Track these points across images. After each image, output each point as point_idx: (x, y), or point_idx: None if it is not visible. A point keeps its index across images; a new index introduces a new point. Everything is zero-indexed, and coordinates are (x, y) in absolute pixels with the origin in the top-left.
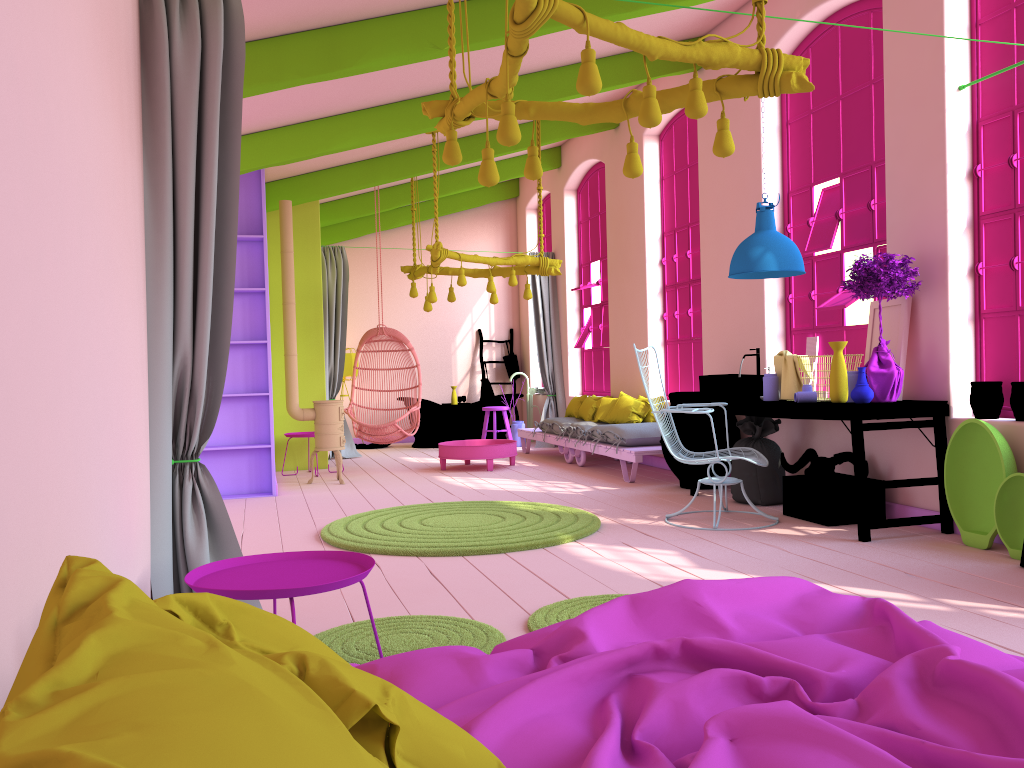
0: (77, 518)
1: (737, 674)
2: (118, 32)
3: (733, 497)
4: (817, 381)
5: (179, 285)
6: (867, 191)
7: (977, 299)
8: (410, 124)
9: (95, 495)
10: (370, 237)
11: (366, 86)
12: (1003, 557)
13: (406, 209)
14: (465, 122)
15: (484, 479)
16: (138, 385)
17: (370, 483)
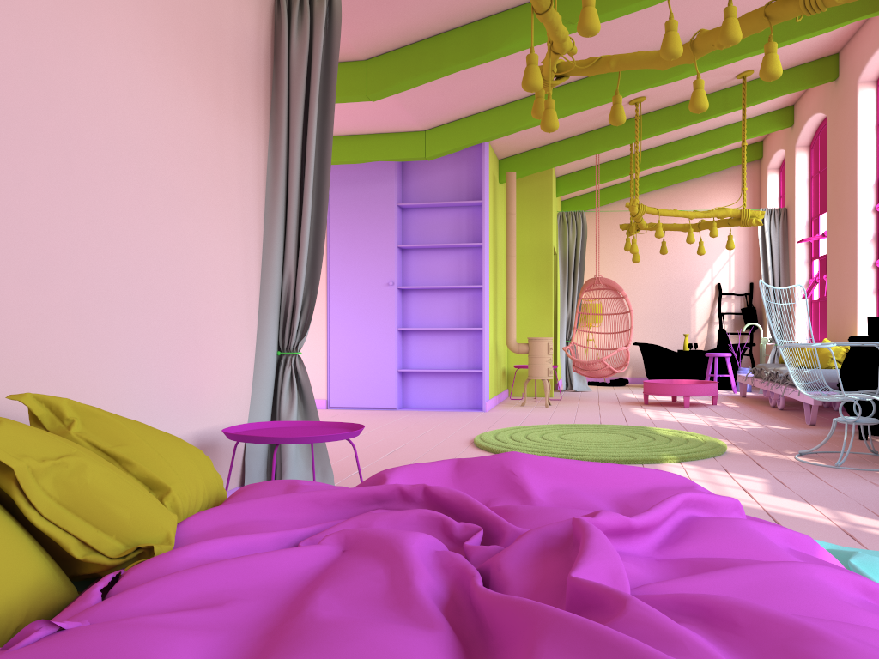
0: (76, 358)
1: (435, 515)
2: (218, 40)
3: None
4: None
5: (287, 223)
6: None
7: None
8: (594, 96)
9: (119, 350)
10: (618, 203)
11: None
12: None
13: (651, 177)
14: (555, 81)
15: (671, 413)
16: (234, 291)
17: (570, 409)
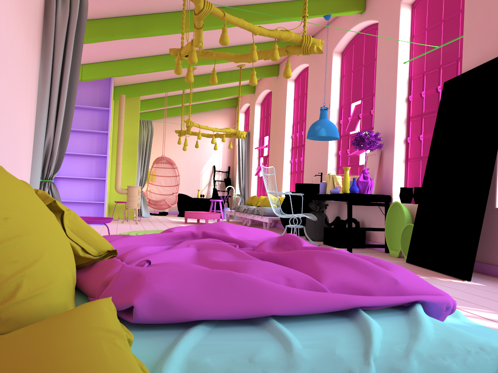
0: None
1: (216, 240)
2: (30, 3)
3: (305, 237)
4: (340, 185)
5: (50, 108)
6: (370, 106)
7: (406, 153)
8: None
9: None
10: (166, 119)
11: (157, 44)
12: (402, 260)
13: (184, 107)
14: (185, 58)
15: None
16: (26, 143)
17: (149, 224)
